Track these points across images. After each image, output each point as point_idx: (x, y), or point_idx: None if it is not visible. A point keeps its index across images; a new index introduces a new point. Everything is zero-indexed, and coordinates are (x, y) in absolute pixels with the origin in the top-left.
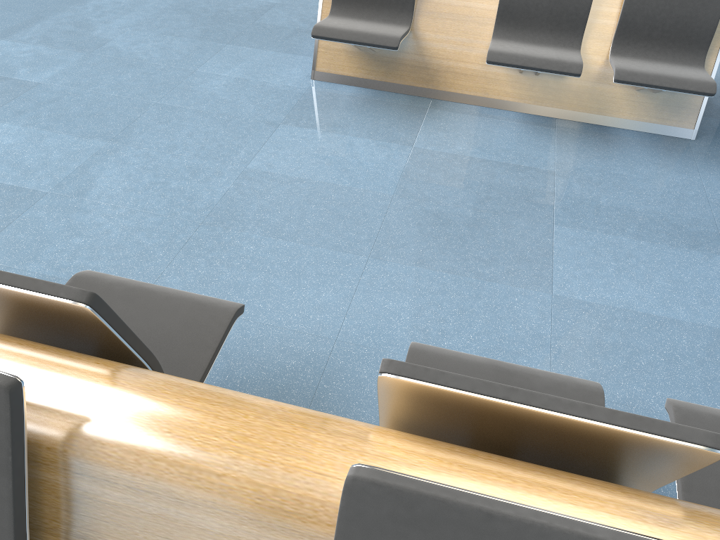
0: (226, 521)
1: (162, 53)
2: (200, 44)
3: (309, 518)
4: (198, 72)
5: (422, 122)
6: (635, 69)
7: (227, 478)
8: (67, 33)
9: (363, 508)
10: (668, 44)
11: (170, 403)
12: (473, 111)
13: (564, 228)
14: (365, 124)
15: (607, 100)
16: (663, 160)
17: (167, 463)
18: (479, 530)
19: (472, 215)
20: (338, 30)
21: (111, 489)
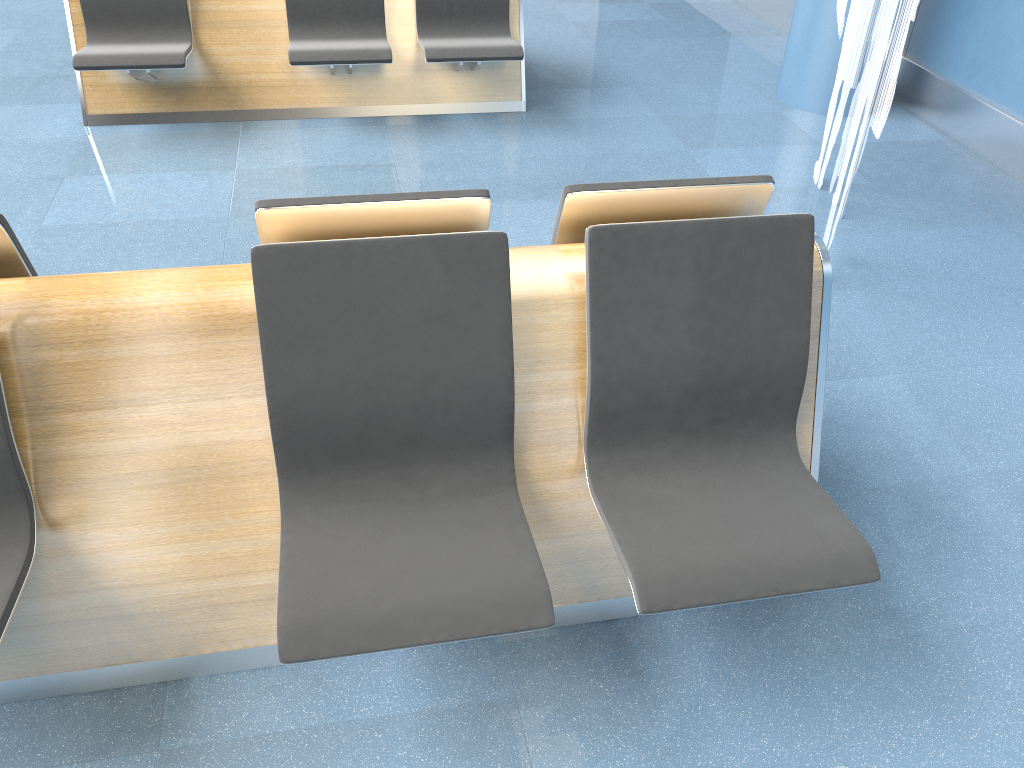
0: (172, 342)
1: None
2: None
3: (234, 315)
4: None
5: (238, 145)
6: (444, 46)
7: (163, 307)
8: None
9: (269, 268)
10: (470, 18)
11: (97, 279)
12: (293, 125)
13: None
14: (172, 159)
15: (431, 86)
16: (499, 134)
17: (112, 312)
18: (345, 257)
19: None
20: (106, 56)
21: (69, 349)
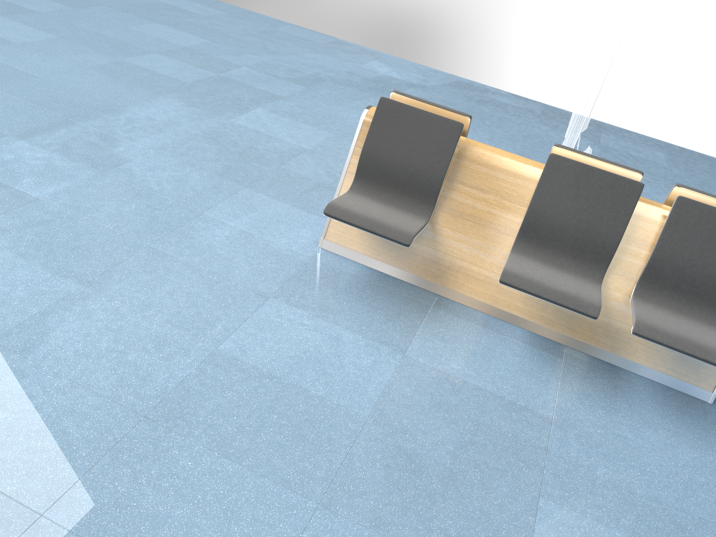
0: None
1: (175, 186)
2: (217, 182)
3: None
4: (205, 215)
5: (421, 323)
6: (656, 325)
7: None
8: (88, 144)
9: None
10: (696, 299)
11: None
12: (478, 319)
13: (550, 503)
14: (360, 315)
15: (623, 339)
16: (674, 426)
17: None
18: None
19: (449, 464)
20: (352, 213)
21: None
